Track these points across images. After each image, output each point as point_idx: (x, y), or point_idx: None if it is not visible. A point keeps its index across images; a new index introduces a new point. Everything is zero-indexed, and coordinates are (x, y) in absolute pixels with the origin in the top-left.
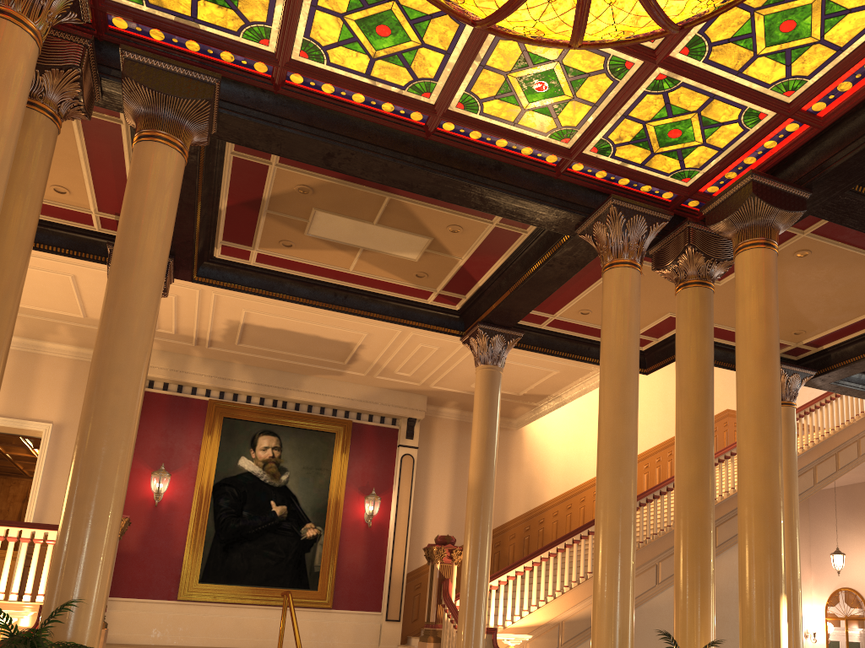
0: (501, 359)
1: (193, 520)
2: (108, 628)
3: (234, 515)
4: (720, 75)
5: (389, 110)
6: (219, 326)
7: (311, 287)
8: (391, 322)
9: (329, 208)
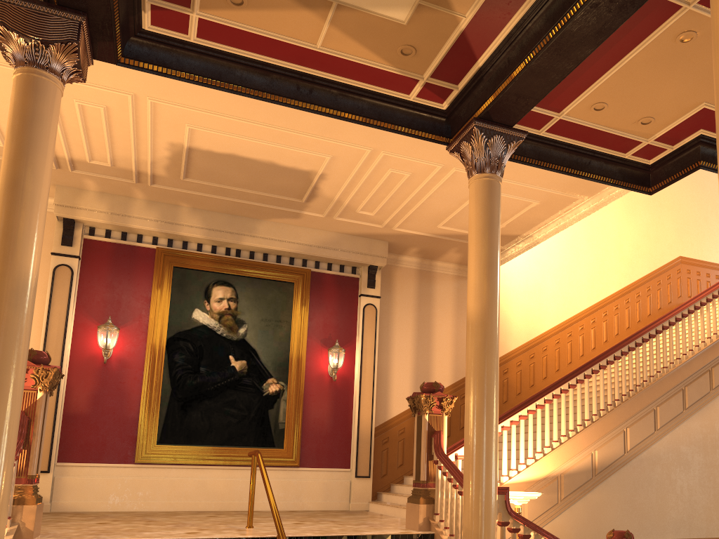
0: (500, 167)
1: (146, 377)
2: (61, 495)
3: (191, 372)
4: None
5: None
6: (160, 154)
7: (268, 76)
8: (366, 125)
9: None
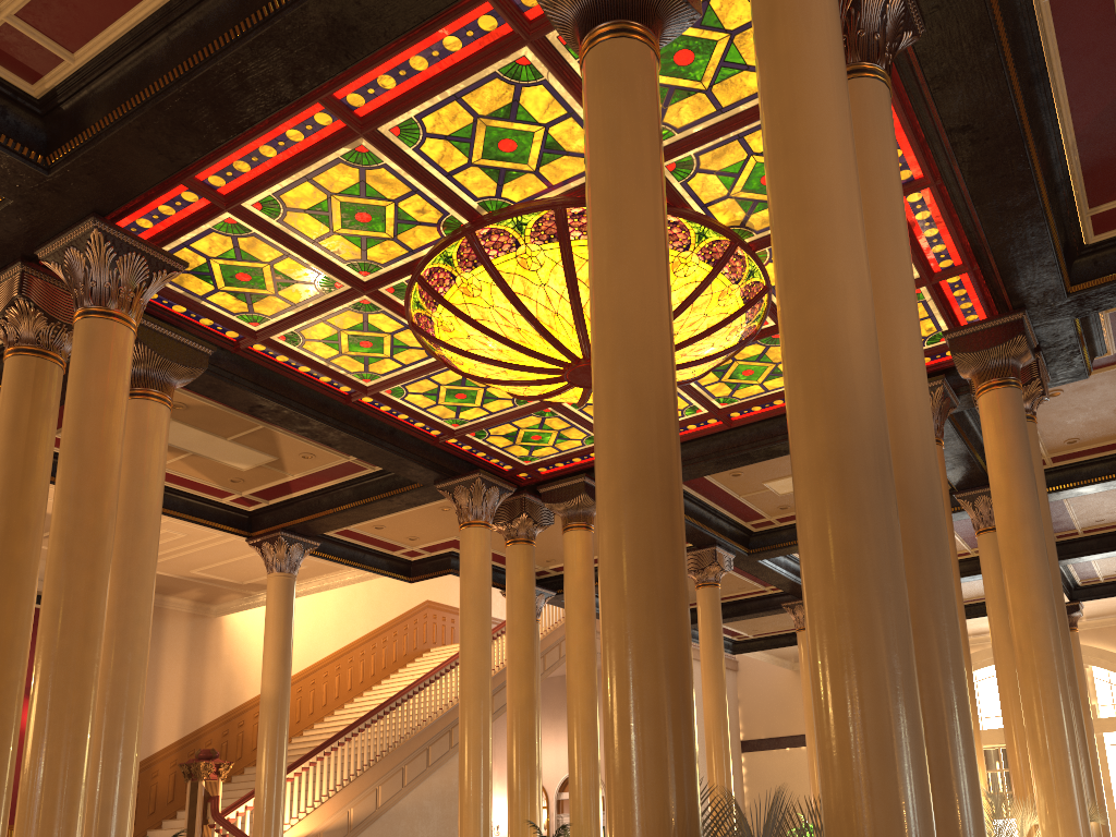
0: (297, 568)
1: None
2: None
3: None
4: (584, 417)
5: (325, 381)
6: None
7: None
8: (178, 518)
9: (190, 421)
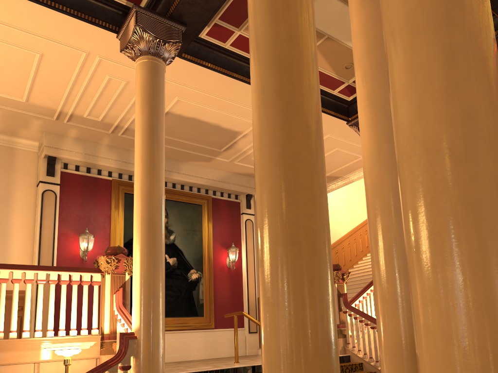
0: None
1: None
2: None
3: None
4: None
5: None
6: None
7: None
8: None
9: None
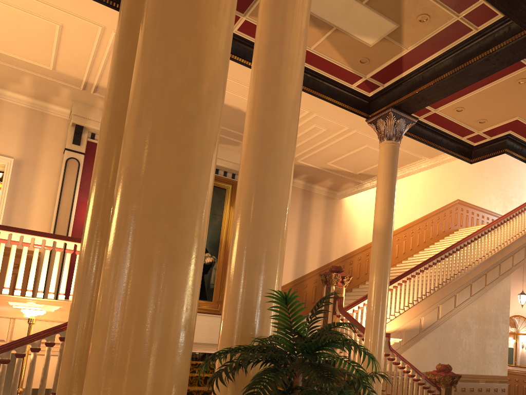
0: (400, 138)
1: None
2: None
3: None
4: None
5: None
6: None
7: None
8: (323, 99)
9: None
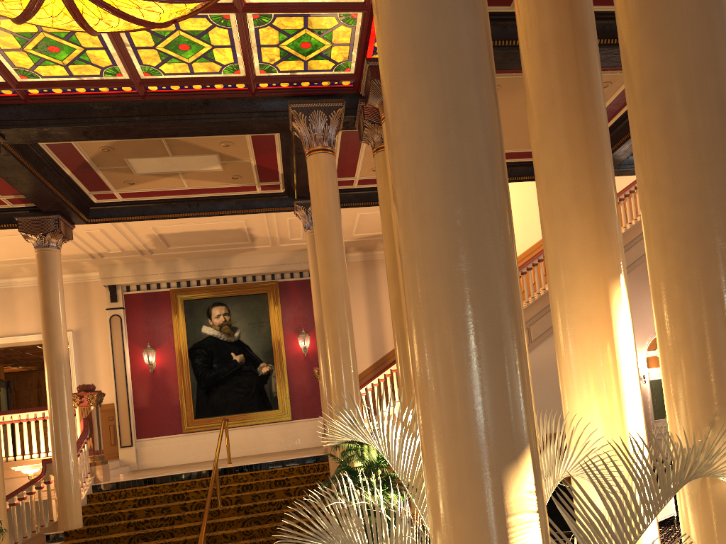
0: None
1: (179, 377)
2: (143, 459)
3: (207, 368)
4: (294, 2)
5: (107, 90)
6: (145, 240)
7: (170, 204)
8: (237, 214)
9: (134, 155)
